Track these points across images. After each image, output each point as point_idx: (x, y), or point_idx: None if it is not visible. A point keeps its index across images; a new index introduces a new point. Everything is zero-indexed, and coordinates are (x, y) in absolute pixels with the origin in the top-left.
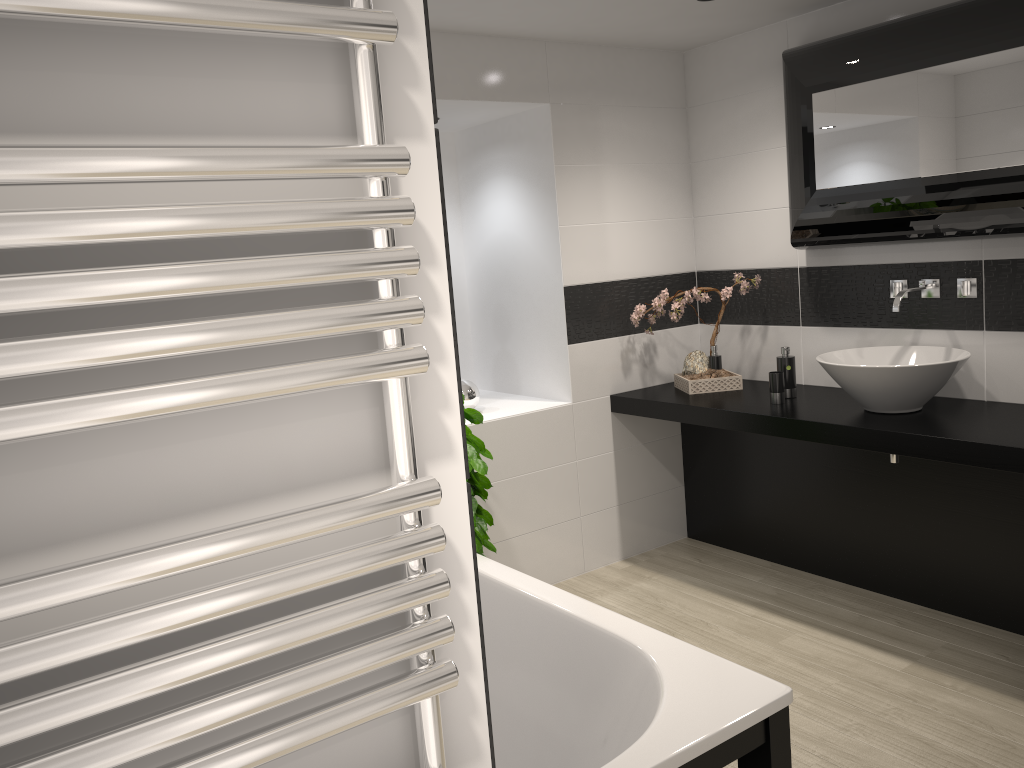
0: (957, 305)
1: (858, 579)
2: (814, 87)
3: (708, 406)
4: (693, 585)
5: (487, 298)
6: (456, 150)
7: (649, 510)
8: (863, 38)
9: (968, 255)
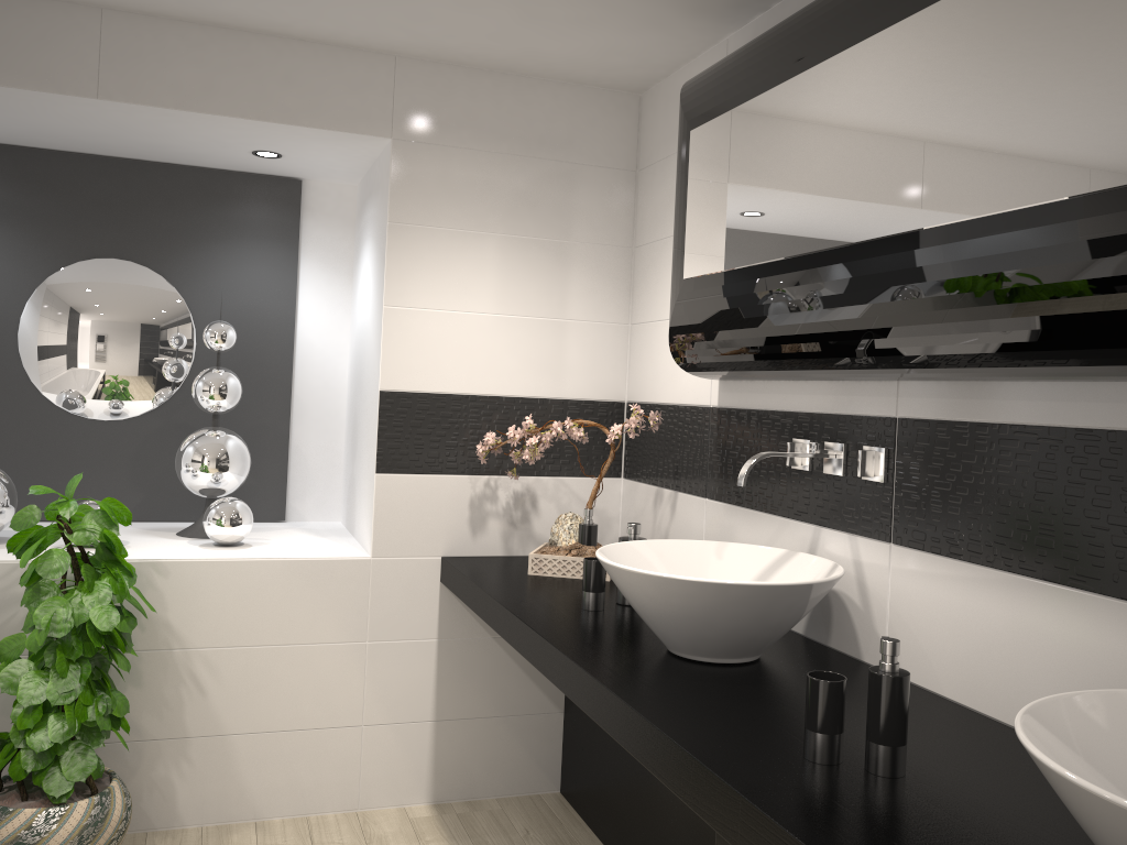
0: (863, 492)
1: None
2: (694, 121)
3: (497, 594)
4: None
5: (352, 401)
6: (356, 208)
7: (492, 738)
8: (752, 41)
9: (881, 407)
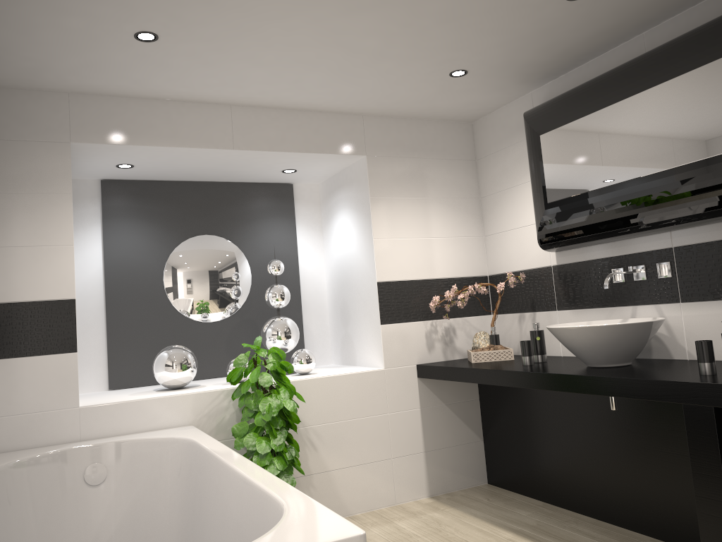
0: (659, 284)
1: (605, 515)
2: (541, 130)
3: (475, 367)
4: (473, 516)
5: (337, 296)
6: (320, 196)
7: (452, 458)
8: (570, 93)
9: (662, 244)
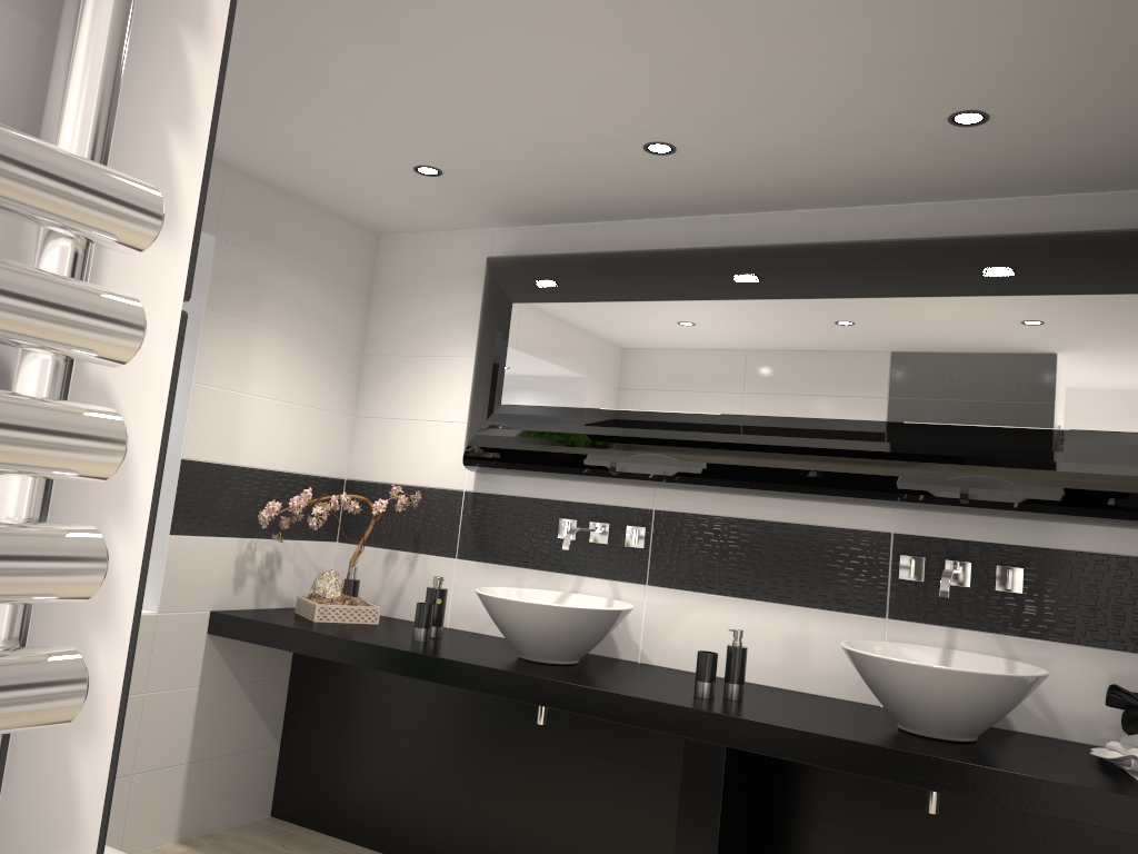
0: (624, 554)
1: None
2: (516, 297)
3: (338, 635)
4: None
5: None
6: None
7: (229, 774)
8: (571, 260)
9: (641, 502)
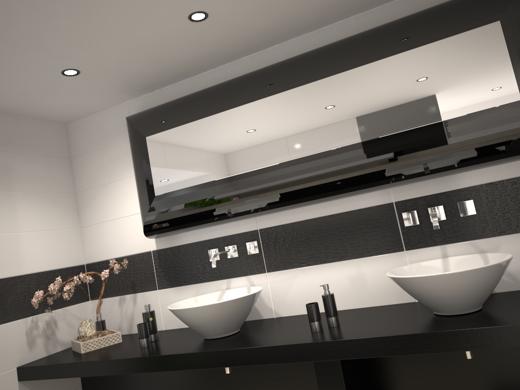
0: (249, 259)
1: None
2: (147, 133)
3: (93, 359)
4: None
5: None
6: None
7: None
8: (172, 103)
9: (250, 227)
